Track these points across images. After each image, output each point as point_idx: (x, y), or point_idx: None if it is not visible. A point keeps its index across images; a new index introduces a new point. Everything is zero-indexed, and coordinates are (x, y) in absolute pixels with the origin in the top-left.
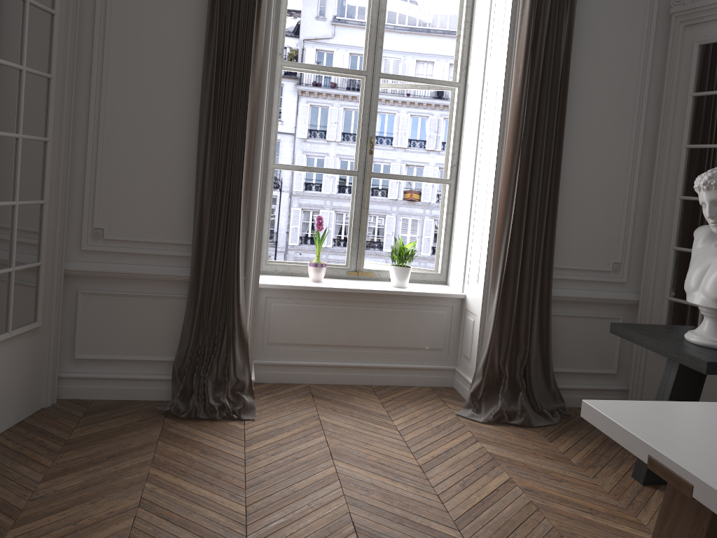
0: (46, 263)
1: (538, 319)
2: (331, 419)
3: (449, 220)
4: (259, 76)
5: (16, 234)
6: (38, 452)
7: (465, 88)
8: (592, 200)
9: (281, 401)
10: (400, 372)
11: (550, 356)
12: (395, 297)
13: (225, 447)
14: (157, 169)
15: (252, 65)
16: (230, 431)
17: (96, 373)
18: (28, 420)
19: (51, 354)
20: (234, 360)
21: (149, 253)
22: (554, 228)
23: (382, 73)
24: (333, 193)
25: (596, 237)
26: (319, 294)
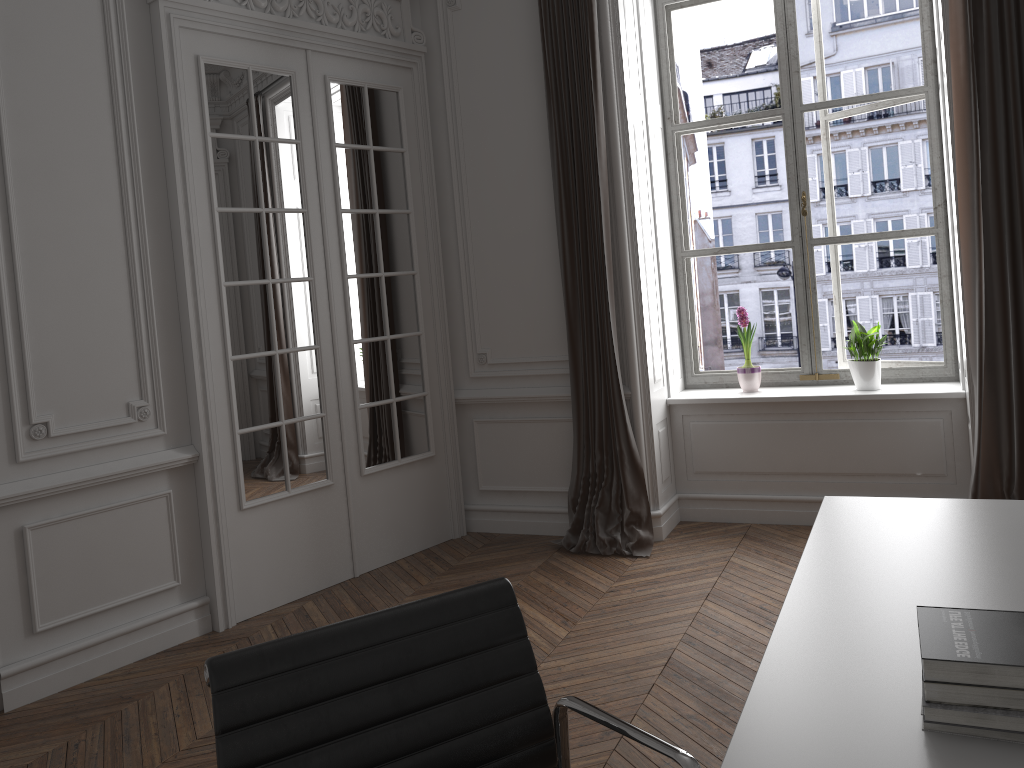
0: (433, 393)
1: None
2: (743, 561)
3: (944, 286)
4: (605, 158)
5: (391, 366)
6: (422, 574)
7: (937, 91)
8: None
9: (697, 541)
10: None
11: None
12: (855, 404)
13: (593, 580)
14: (526, 283)
15: (597, 148)
16: (612, 567)
17: (501, 505)
18: (432, 548)
19: (452, 485)
20: (624, 488)
21: (531, 375)
22: None
23: (805, 105)
24: (872, 270)
25: None
26: (748, 407)
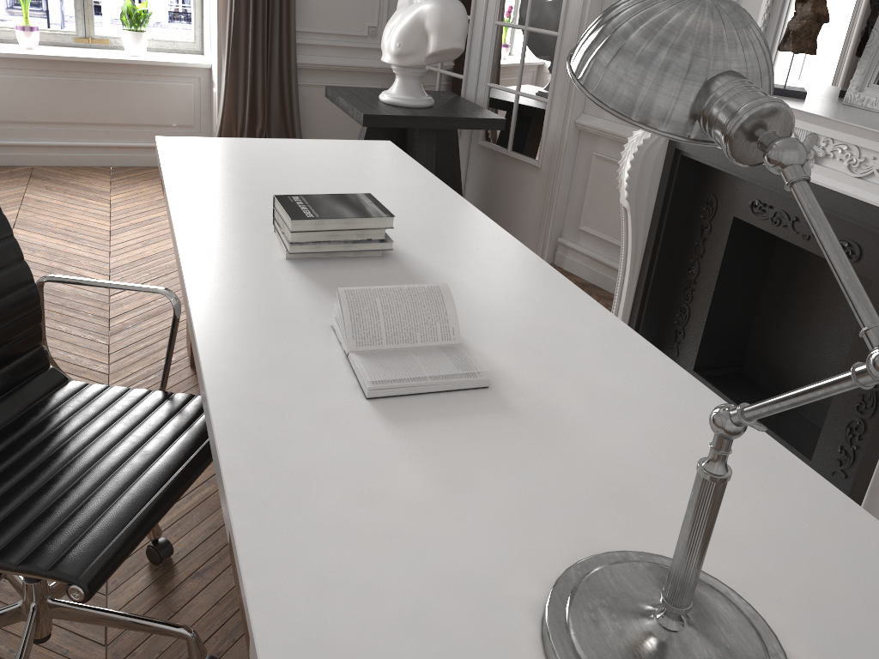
0: None
1: (280, 88)
2: (38, 196)
3: None
4: None
5: None
6: None
7: None
8: None
9: None
10: (145, 152)
11: (298, 128)
12: (127, 67)
13: None
14: None
15: None
16: None
17: None
18: None
19: None
20: None
21: None
22: None
23: None
24: None
25: None
26: (30, 63)
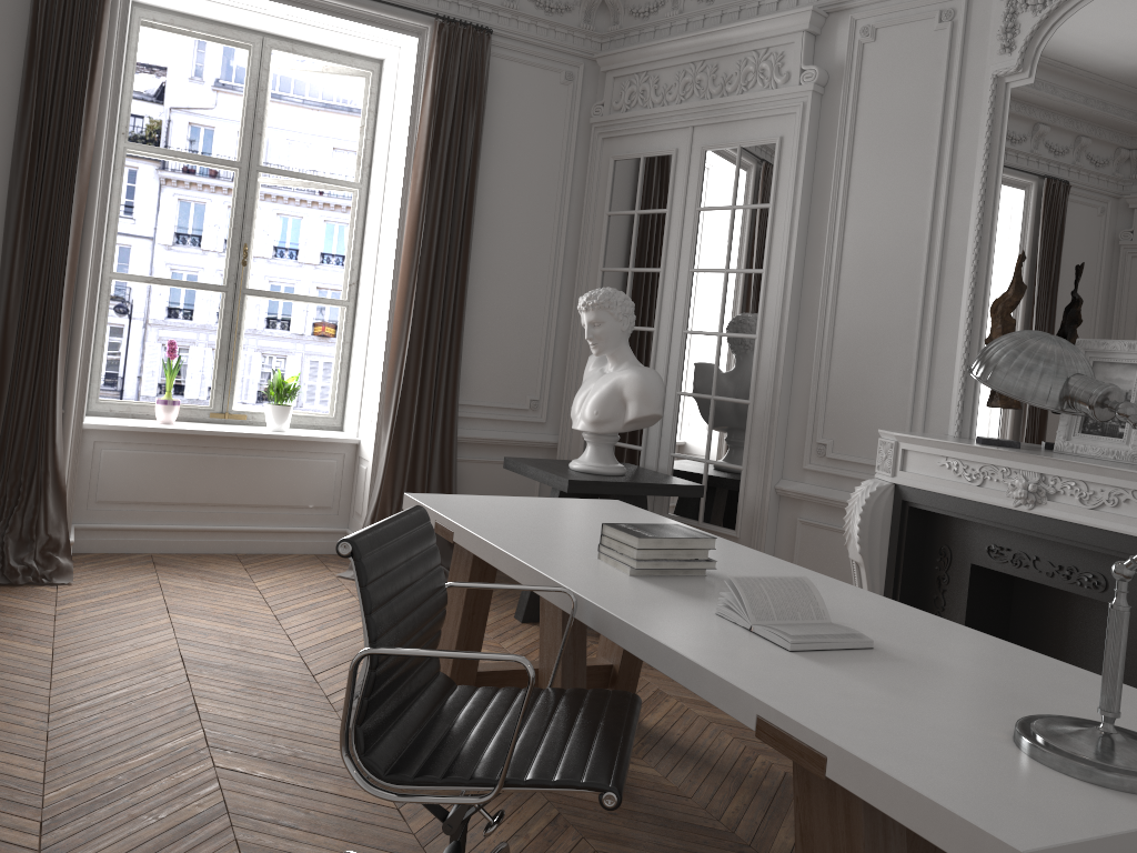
0: None
1: (439, 463)
2: (175, 583)
3: (346, 351)
4: (90, 161)
5: None
6: None
7: (368, 191)
8: (507, 327)
9: (110, 569)
10: (276, 536)
11: None
12: (270, 442)
13: (29, 606)
14: None
15: (81, 148)
16: (38, 594)
17: None
18: None
19: None
20: (46, 512)
21: None
22: (458, 357)
23: (261, 166)
24: (211, 323)
25: (512, 369)
26: (169, 438)
